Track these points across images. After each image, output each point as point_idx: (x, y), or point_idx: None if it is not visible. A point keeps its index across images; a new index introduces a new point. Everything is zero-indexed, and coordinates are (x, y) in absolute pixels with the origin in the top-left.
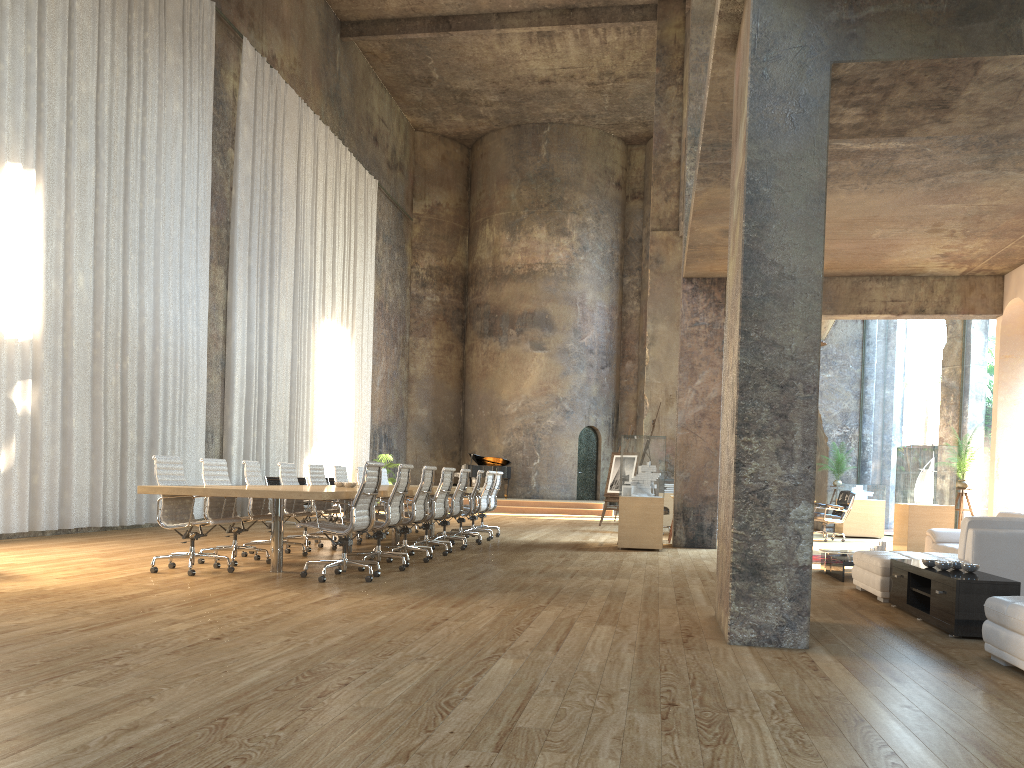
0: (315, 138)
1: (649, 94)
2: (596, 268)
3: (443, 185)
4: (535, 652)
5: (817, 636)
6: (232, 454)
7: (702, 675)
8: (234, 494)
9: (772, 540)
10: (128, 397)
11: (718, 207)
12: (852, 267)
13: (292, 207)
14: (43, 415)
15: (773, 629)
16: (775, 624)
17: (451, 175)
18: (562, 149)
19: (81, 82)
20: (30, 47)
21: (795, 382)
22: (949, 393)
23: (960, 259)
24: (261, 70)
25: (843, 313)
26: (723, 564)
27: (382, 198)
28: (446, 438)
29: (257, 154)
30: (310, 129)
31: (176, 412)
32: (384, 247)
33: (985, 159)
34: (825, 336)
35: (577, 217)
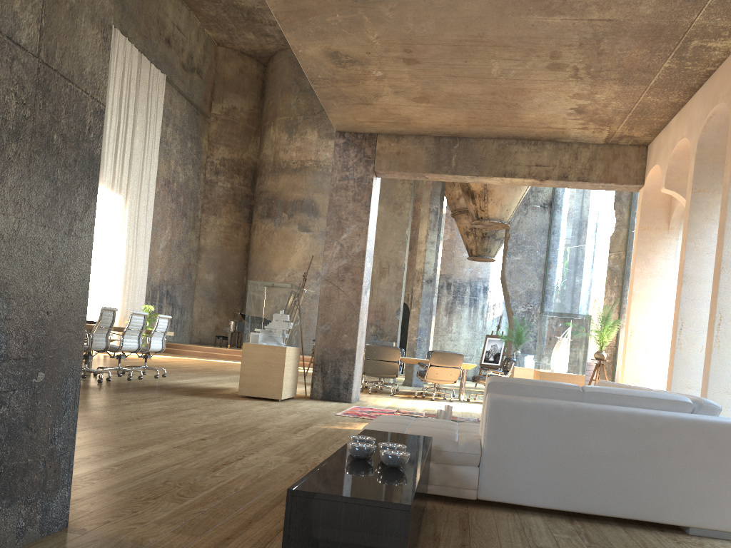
0: None
1: None
2: None
3: (239, 93)
4: None
5: None
6: None
7: None
8: None
9: None
10: None
11: (297, 8)
12: (493, 124)
13: None
14: None
15: None
16: None
17: (247, 85)
18: None
19: None
20: None
21: None
22: (613, 276)
23: (597, 118)
24: None
25: (488, 175)
26: None
27: (174, 93)
28: (229, 300)
29: None
30: None
31: None
32: (174, 134)
33: None
34: (508, 219)
35: None
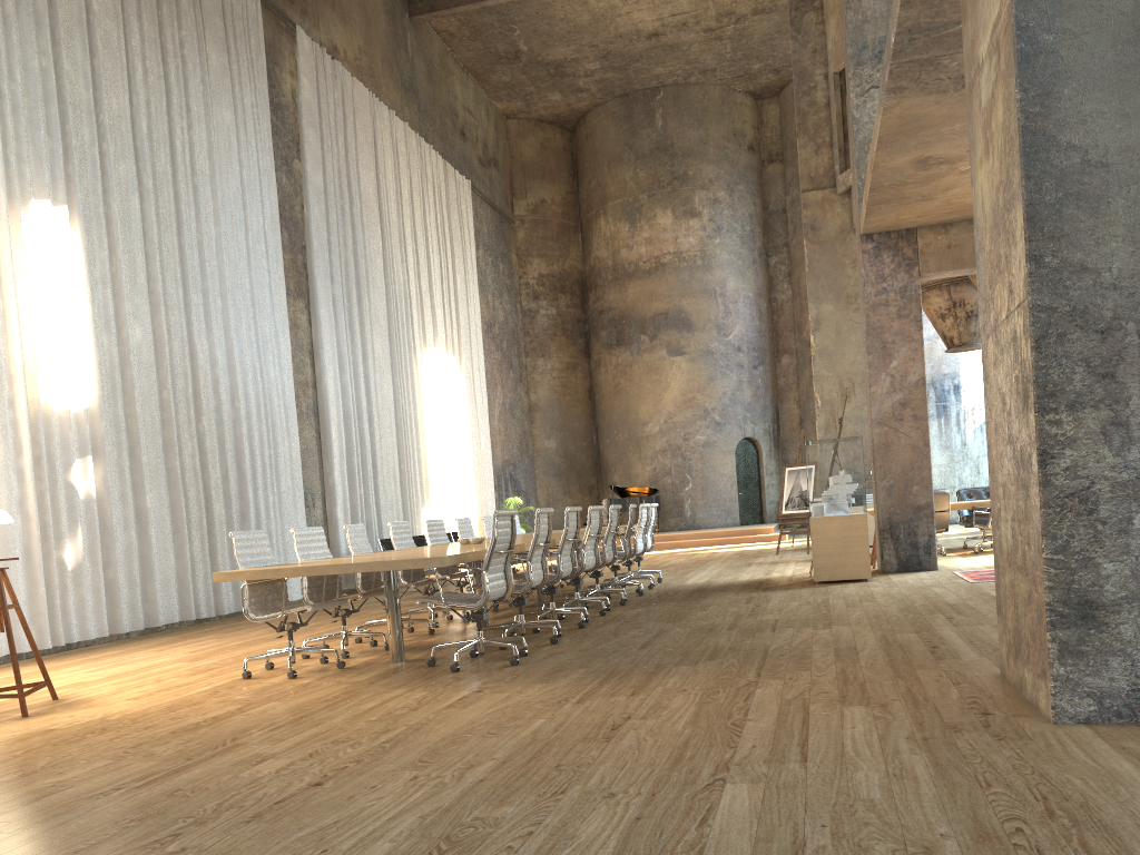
0: (393, 138)
1: (779, 32)
2: (735, 250)
3: (546, 178)
4: (774, 767)
5: None
6: (338, 517)
7: (1053, 791)
8: (332, 571)
9: (1108, 564)
10: (209, 464)
11: (912, 127)
12: None
13: (375, 221)
14: (111, 496)
15: (1123, 696)
16: (1125, 688)
17: (553, 165)
18: (680, 115)
19: (110, 96)
20: (44, 59)
21: (1123, 322)
22: None
23: None
24: (321, 63)
25: None
26: (1020, 603)
27: (477, 201)
28: (580, 471)
29: (328, 163)
30: (386, 128)
31: (267, 475)
32: (486, 258)
33: None
34: None
35: (706, 193)
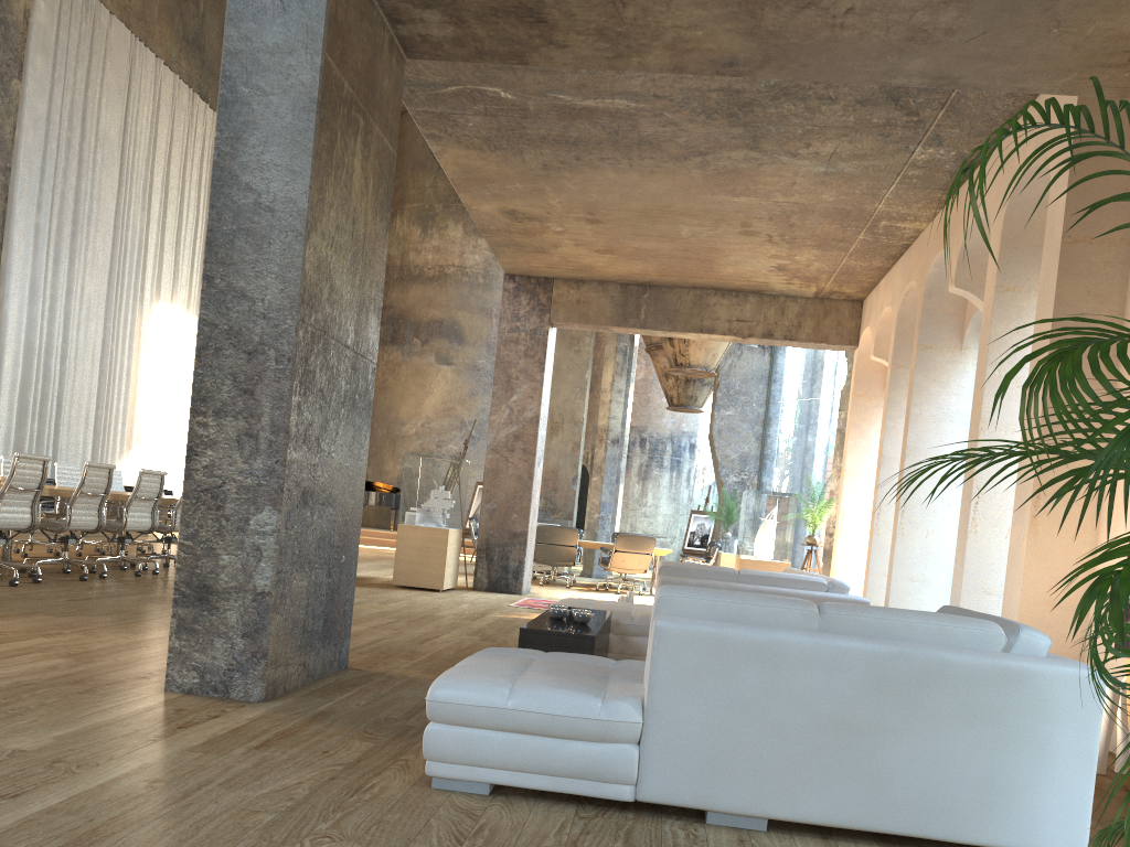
0: (156, 86)
1: None
2: None
3: None
4: None
5: (329, 689)
6: None
7: None
8: None
9: (226, 556)
10: None
11: (476, 177)
12: (687, 276)
13: (113, 163)
14: None
15: (221, 674)
16: (224, 667)
17: None
18: None
19: None
20: None
21: (267, 349)
22: (843, 440)
23: (801, 275)
24: None
25: (682, 330)
26: None
27: None
28: None
29: (57, 92)
30: (148, 74)
31: None
32: None
33: (743, 135)
34: (715, 365)
35: None
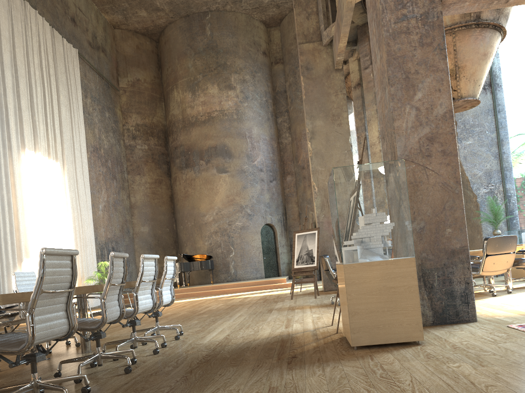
0: None
1: None
2: (257, 111)
3: (140, 66)
4: None
5: None
6: None
7: None
8: None
9: None
10: None
11: None
12: None
13: None
14: None
15: None
16: None
17: (145, 59)
18: (221, 29)
19: None
20: None
21: None
22: None
23: None
24: None
25: None
26: None
27: (86, 67)
28: (165, 246)
29: None
30: None
31: None
32: (93, 105)
33: None
34: (478, 95)
35: (238, 76)
